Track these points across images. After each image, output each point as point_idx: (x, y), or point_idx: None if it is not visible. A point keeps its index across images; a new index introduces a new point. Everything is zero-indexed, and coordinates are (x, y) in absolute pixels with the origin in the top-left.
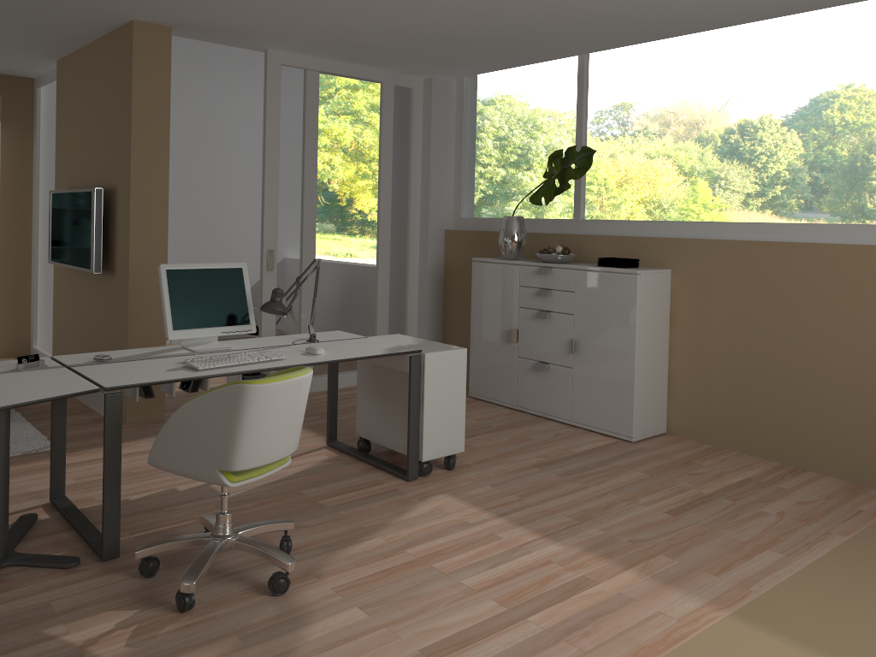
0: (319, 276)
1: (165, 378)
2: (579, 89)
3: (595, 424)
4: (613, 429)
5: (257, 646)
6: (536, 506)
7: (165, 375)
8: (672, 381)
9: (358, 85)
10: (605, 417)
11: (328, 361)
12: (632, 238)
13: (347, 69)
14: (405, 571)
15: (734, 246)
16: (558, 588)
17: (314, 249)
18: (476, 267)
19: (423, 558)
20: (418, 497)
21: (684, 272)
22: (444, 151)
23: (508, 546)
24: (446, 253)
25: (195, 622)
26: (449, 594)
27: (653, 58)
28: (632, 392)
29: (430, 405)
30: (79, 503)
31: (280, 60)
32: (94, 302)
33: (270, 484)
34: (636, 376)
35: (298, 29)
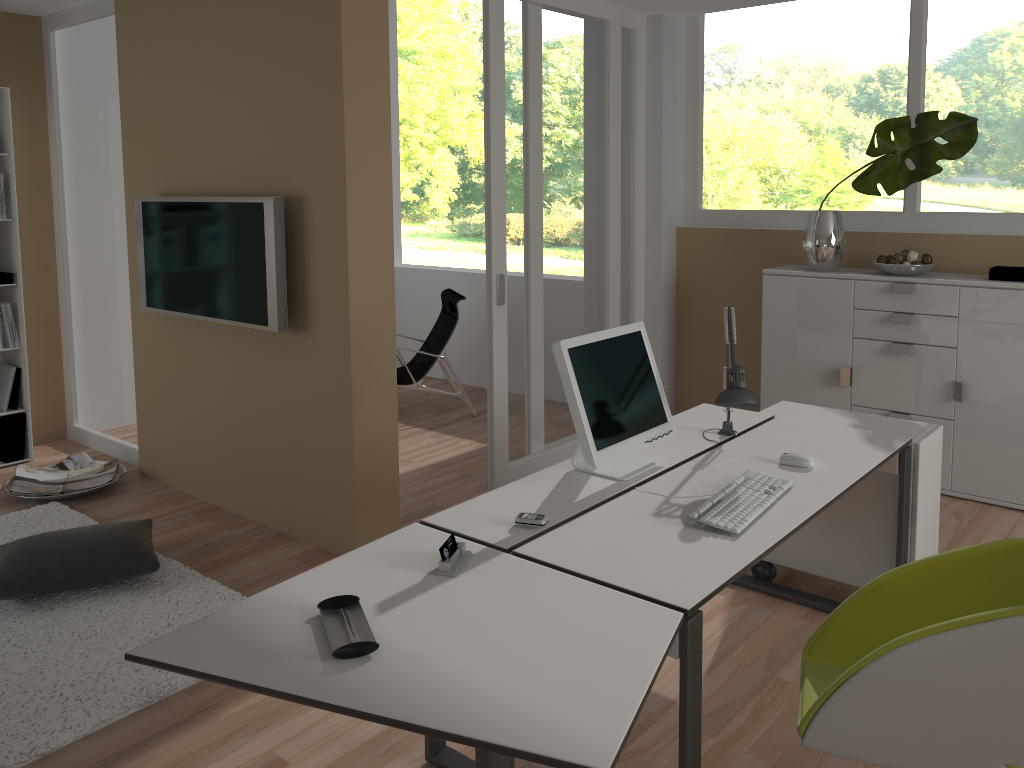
0: (549, 306)
1: (728, 566)
2: (915, 30)
3: (998, 496)
4: None
5: None
6: None
7: (707, 555)
8: None
9: (584, 25)
10: (1015, 485)
11: (855, 482)
12: (1022, 238)
13: (574, 2)
14: None
15: None
16: None
17: (543, 268)
18: (771, 282)
19: None
20: None
21: None
22: (675, 119)
23: None
24: (679, 260)
25: None
26: None
27: None
28: None
29: (920, 517)
30: None
31: None
32: (251, 371)
33: (716, 667)
34: None
35: None
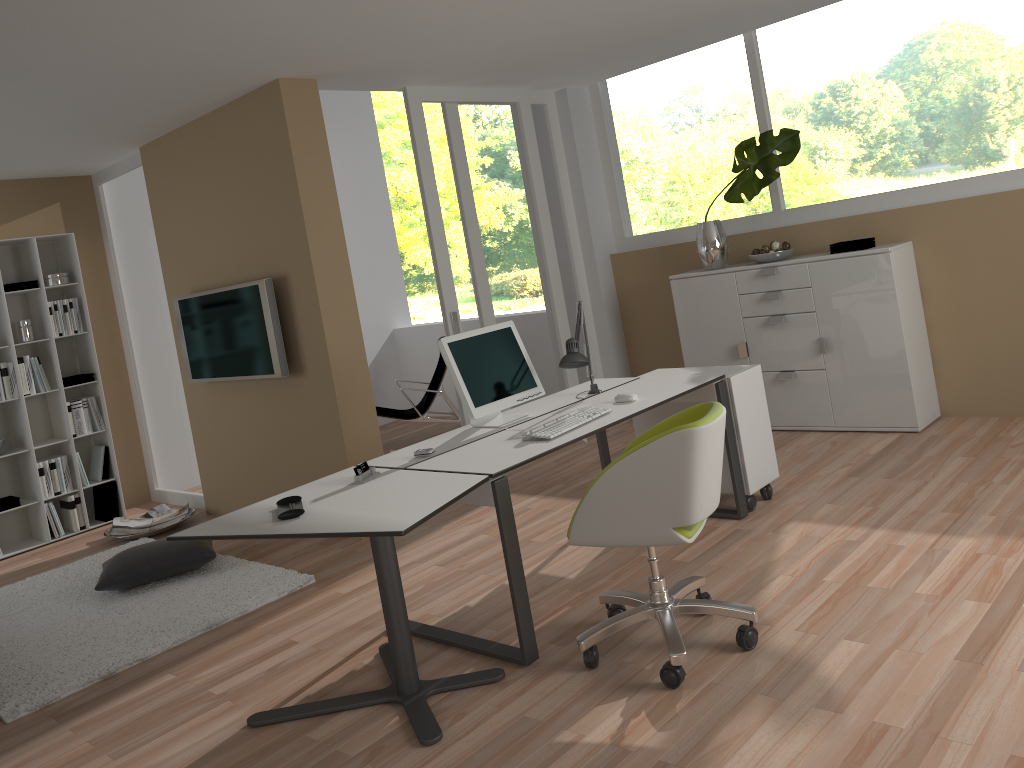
0: None
1: (533, 453)
2: (752, 69)
3: (868, 423)
4: (892, 423)
5: (791, 696)
6: (900, 510)
7: (525, 451)
8: (937, 359)
9: (497, 110)
10: (878, 412)
11: (656, 404)
12: (856, 217)
13: (484, 95)
14: (848, 598)
15: (984, 201)
16: (1016, 574)
17: (492, 303)
18: (677, 285)
19: (850, 581)
20: (770, 531)
21: (929, 241)
22: (592, 168)
23: (919, 551)
24: (616, 280)
25: (699, 693)
26: (918, 605)
27: (838, 20)
28: (908, 378)
29: (744, 432)
30: (421, 622)
31: (420, 97)
32: (272, 413)
33: (600, 556)
34: (909, 361)
35: (460, 56)
